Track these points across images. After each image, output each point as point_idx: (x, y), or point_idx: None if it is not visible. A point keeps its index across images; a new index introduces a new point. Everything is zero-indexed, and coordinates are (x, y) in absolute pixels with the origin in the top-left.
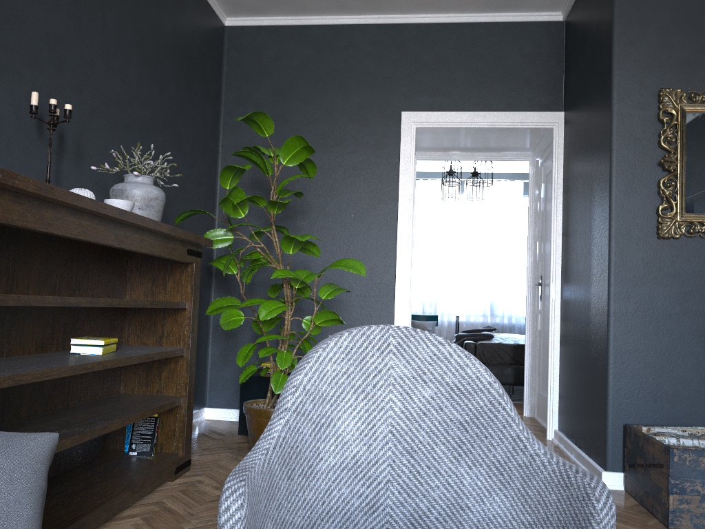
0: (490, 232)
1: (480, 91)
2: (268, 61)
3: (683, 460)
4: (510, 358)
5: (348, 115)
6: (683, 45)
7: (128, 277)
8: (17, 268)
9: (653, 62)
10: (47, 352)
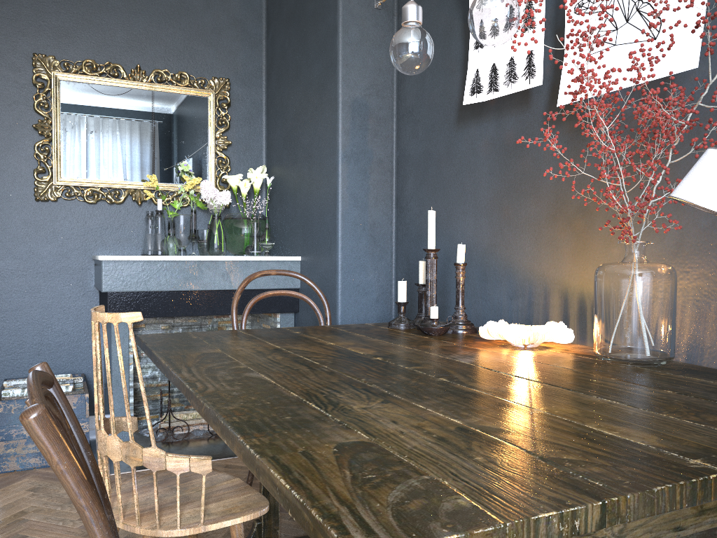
0: None
1: None
2: None
3: (9, 410)
4: None
5: None
6: (58, 13)
7: None
8: None
9: (27, 25)
10: None
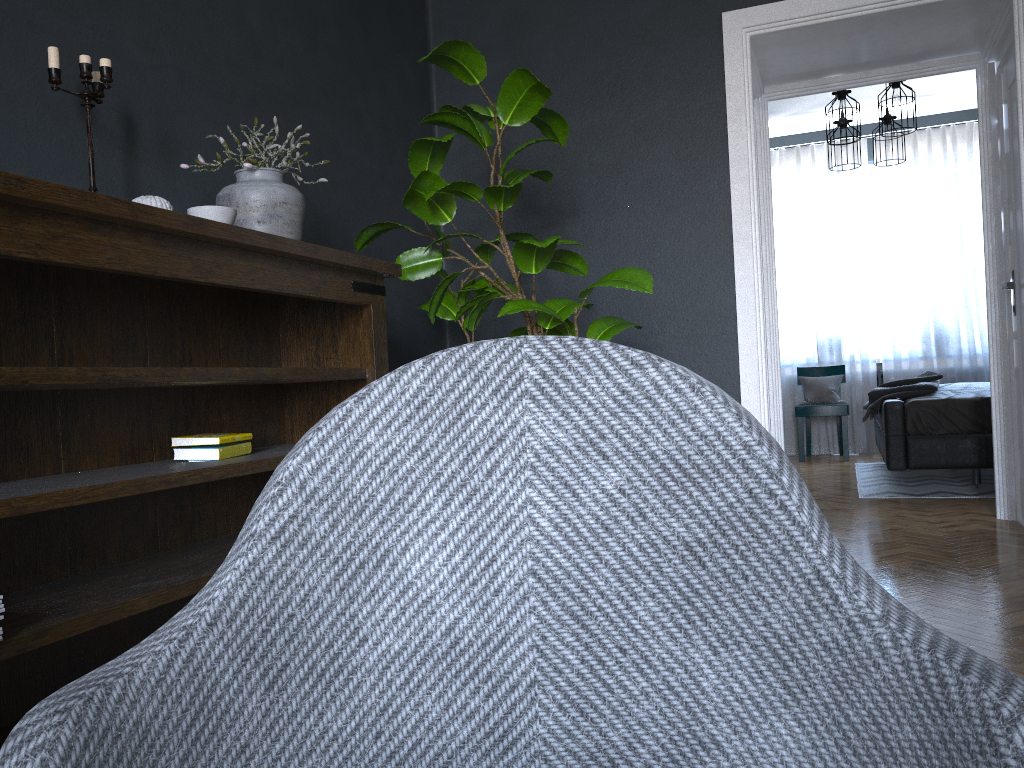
0: (926, 217)
1: None
2: None
3: None
4: (969, 423)
5: (632, 37)
6: None
7: (282, 340)
8: (67, 334)
9: None
10: (144, 462)
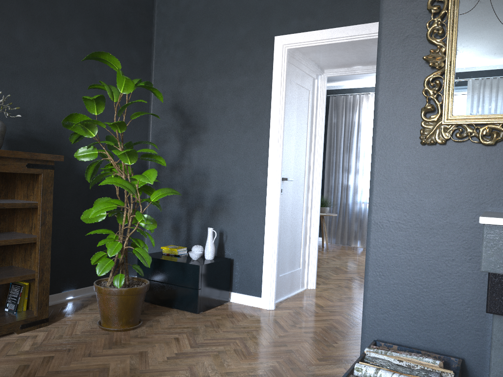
0: None
1: (342, 8)
2: (183, 9)
3: None
4: None
5: (237, 45)
6: None
7: (16, 184)
8: None
9: None
10: None
